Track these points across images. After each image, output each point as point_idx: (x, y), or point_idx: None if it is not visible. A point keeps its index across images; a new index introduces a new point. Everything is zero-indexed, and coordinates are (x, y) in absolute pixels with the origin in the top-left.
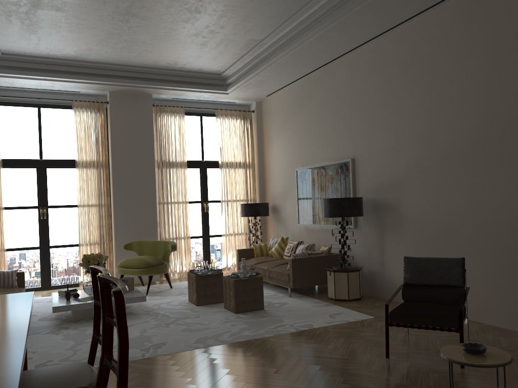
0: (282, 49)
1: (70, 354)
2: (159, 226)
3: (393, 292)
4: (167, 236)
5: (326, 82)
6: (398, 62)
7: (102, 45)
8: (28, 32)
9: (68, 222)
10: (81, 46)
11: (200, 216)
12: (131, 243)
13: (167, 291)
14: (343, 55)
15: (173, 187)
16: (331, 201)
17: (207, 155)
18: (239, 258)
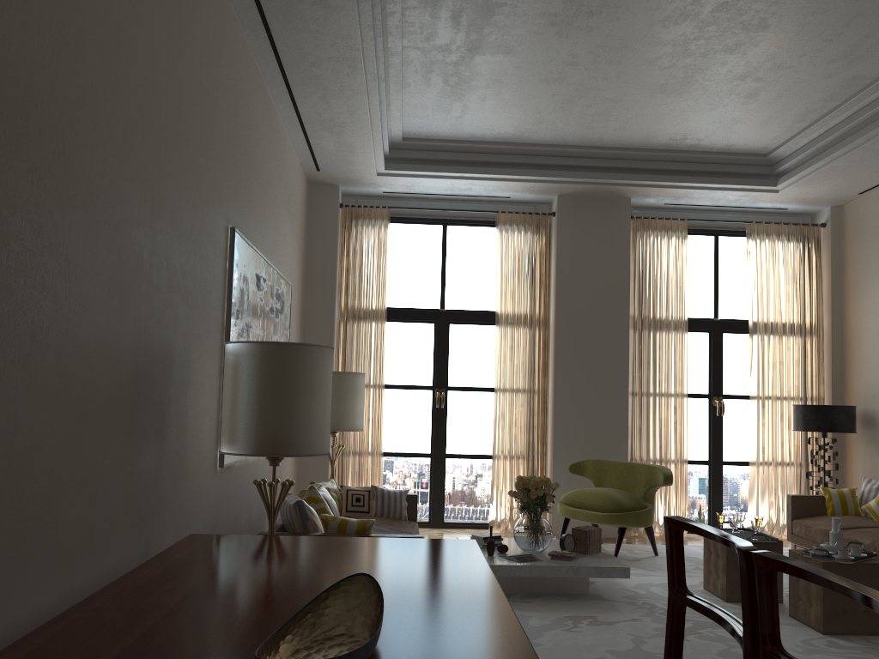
0: None
1: None
2: (629, 436)
3: None
4: (644, 455)
5: None
6: None
7: (562, 112)
8: (450, 97)
9: (477, 415)
10: (527, 116)
11: (705, 424)
12: (583, 463)
13: (651, 561)
14: None
15: (659, 365)
16: None
17: (725, 308)
18: (793, 513)
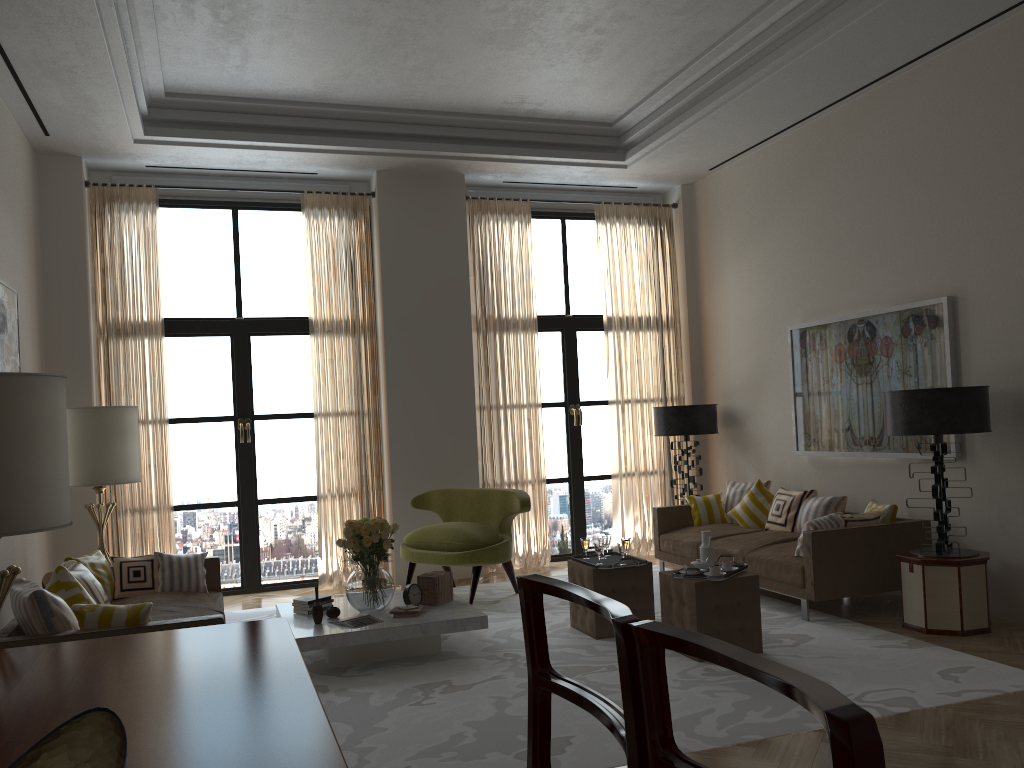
0: (779, 48)
1: (353, 763)
2: (480, 457)
3: None
4: (497, 478)
5: (871, 125)
6: None
7: (374, 64)
8: (225, 38)
9: (294, 448)
10: (329, 68)
11: (562, 436)
12: (428, 495)
13: (512, 601)
14: (925, 55)
15: (508, 372)
16: (913, 396)
17: (577, 303)
18: (660, 527)
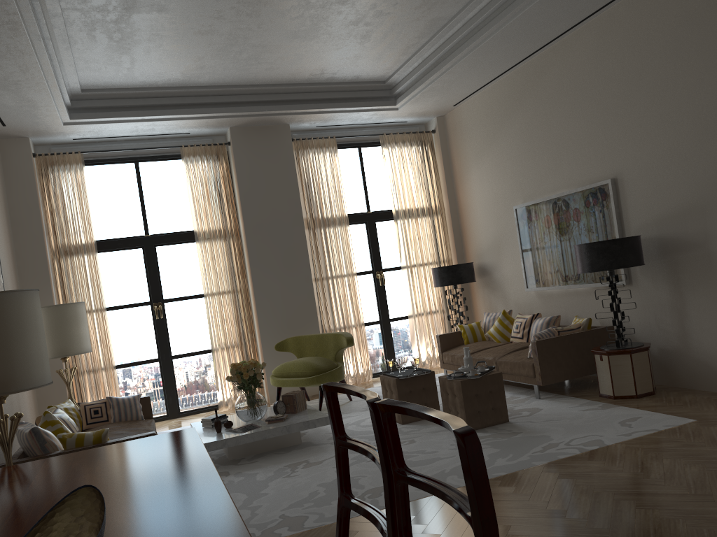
0: (486, 25)
1: (248, 516)
2: (318, 313)
3: (708, 377)
4: (331, 325)
5: (554, 69)
6: (685, 15)
7: (220, 58)
8: (118, 51)
9: (193, 319)
10: (190, 63)
11: (373, 293)
12: (285, 341)
13: (347, 406)
14: (582, 21)
15: (332, 254)
16: (592, 247)
17: (374, 203)
18: (442, 348)
